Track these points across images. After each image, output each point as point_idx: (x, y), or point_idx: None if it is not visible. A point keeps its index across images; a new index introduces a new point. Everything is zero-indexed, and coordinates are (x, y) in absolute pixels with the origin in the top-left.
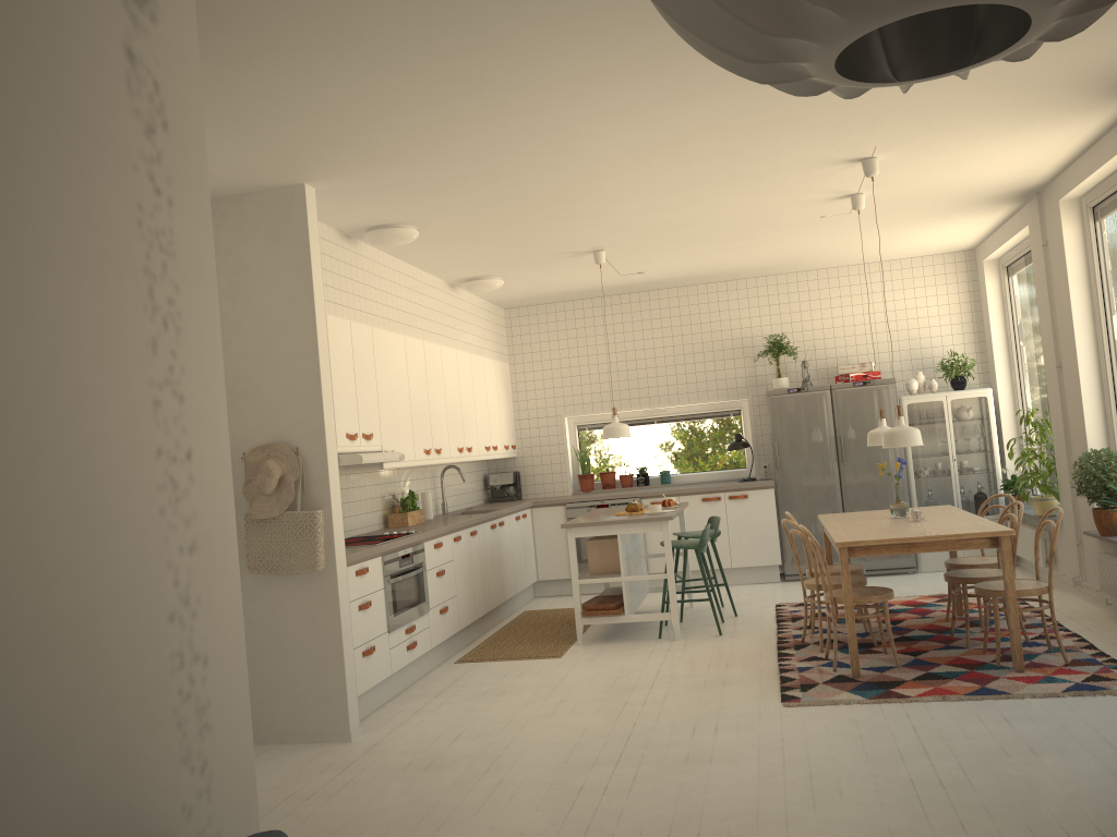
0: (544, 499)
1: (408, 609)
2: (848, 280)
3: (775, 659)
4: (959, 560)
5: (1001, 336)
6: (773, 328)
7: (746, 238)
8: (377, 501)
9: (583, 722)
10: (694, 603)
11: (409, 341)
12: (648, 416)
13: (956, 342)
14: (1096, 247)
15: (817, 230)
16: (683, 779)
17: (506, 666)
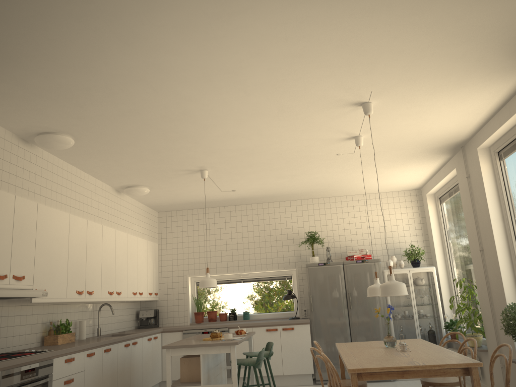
0: (171, 327)
1: None
2: (352, 203)
3: None
4: (430, 378)
5: (438, 237)
6: (311, 228)
7: (293, 168)
8: (38, 326)
9: None
10: None
11: (74, 218)
12: (238, 278)
13: (412, 240)
14: (502, 176)
15: (335, 165)
16: None
17: None
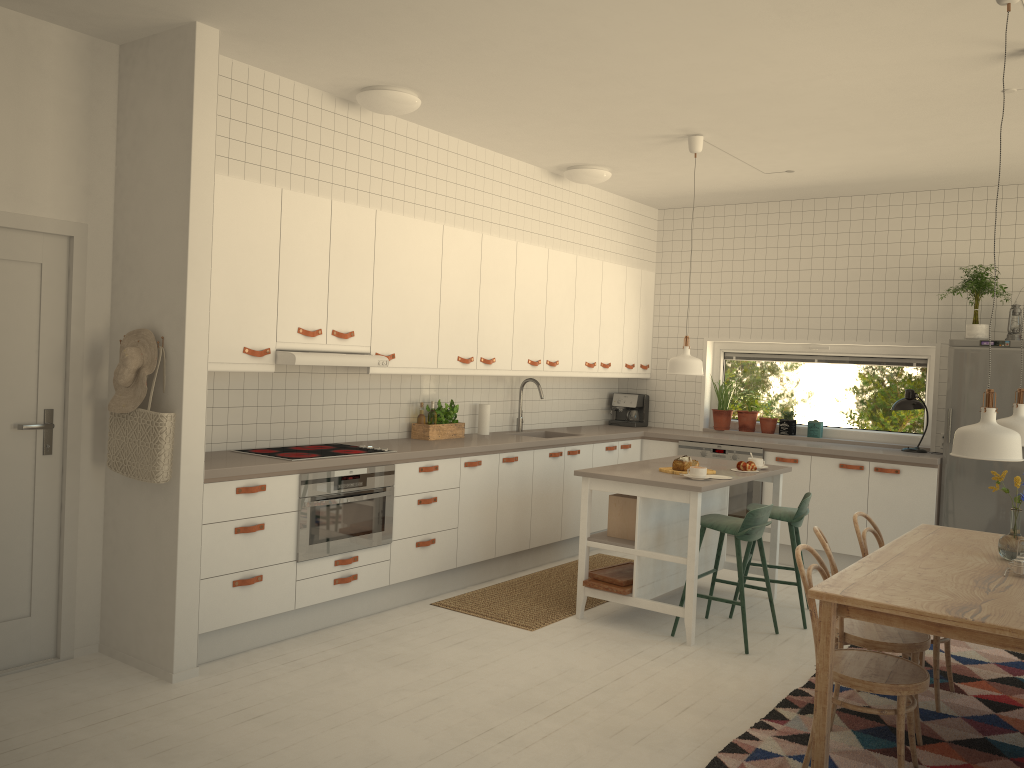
0: (659, 431)
1: (344, 538)
2: None
3: (757, 720)
4: None
5: None
6: (987, 257)
7: (903, 124)
8: (401, 407)
9: (400, 744)
10: (784, 593)
11: (452, 232)
12: (807, 352)
13: None
14: None
15: (1015, 115)
16: None
17: (466, 625)
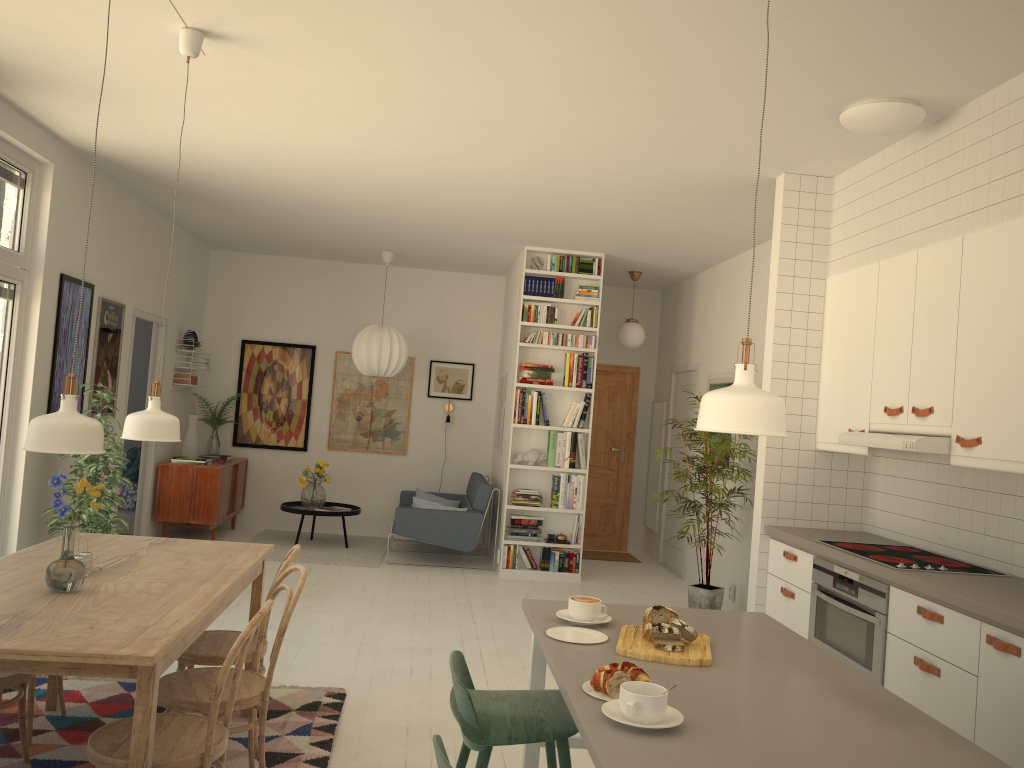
0: None
1: (838, 651)
2: None
3: None
4: None
5: None
6: None
7: None
8: None
9: None
10: None
11: None
12: None
13: None
14: None
15: None
16: (429, 640)
17: None
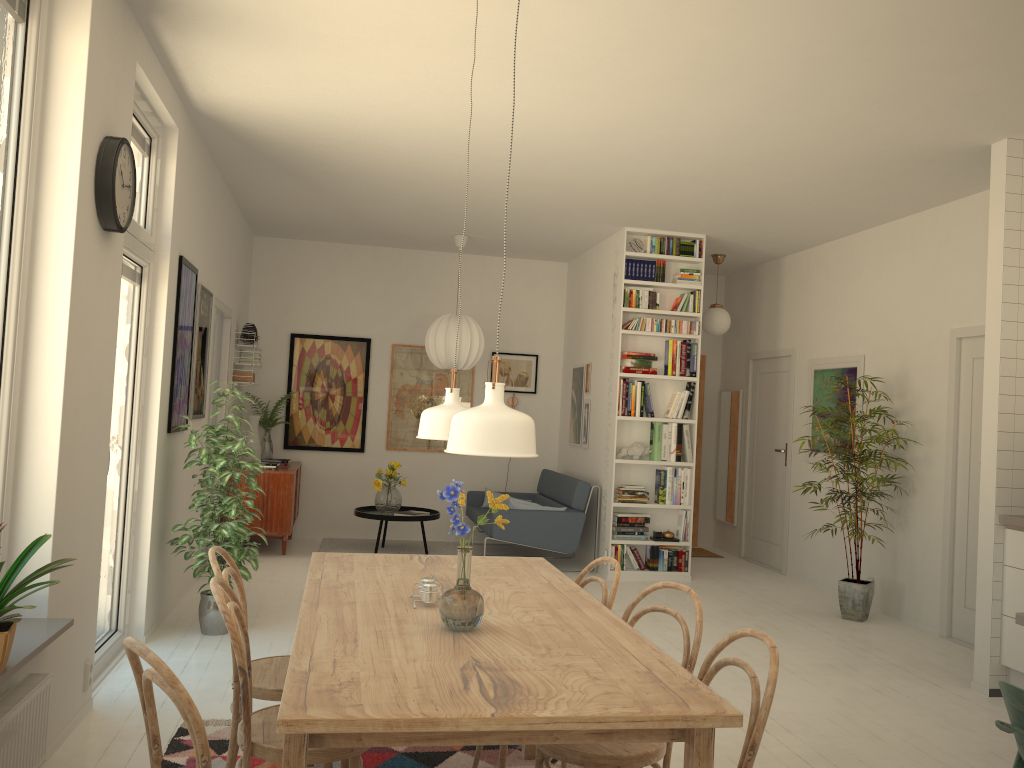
0: None
1: None
2: None
3: None
4: None
5: None
6: None
7: None
8: None
9: (787, 704)
10: None
11: None
12: None
13: None
14: None
15: None
16: None
17: None
